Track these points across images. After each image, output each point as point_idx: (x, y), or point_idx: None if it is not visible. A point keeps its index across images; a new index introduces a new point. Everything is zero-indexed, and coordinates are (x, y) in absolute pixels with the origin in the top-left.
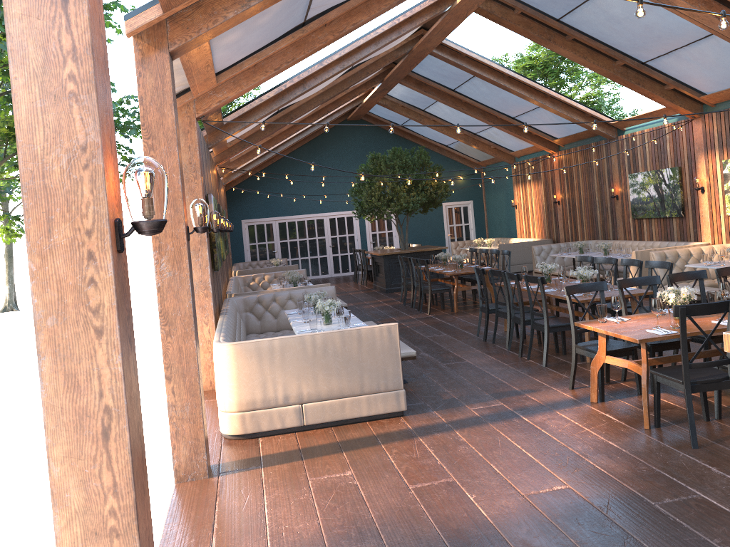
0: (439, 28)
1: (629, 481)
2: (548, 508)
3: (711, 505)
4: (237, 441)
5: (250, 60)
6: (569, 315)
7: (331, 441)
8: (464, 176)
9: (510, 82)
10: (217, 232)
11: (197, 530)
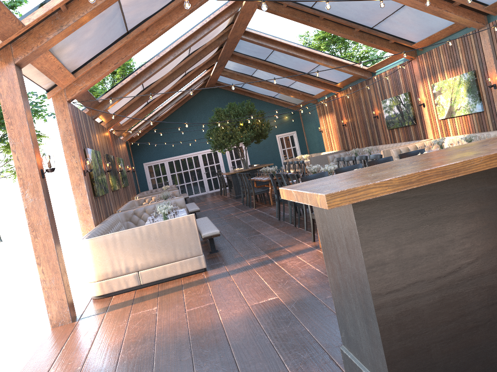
0: (239, 22)
1: (313, 289)
2: (259, 310)
3: None
4: (99, 299)
5: (95, 60)
6: None
7: (155, 291)
8: (288, 115)
9: (296, 51)
10: (99, 172)
11: (51, 351)
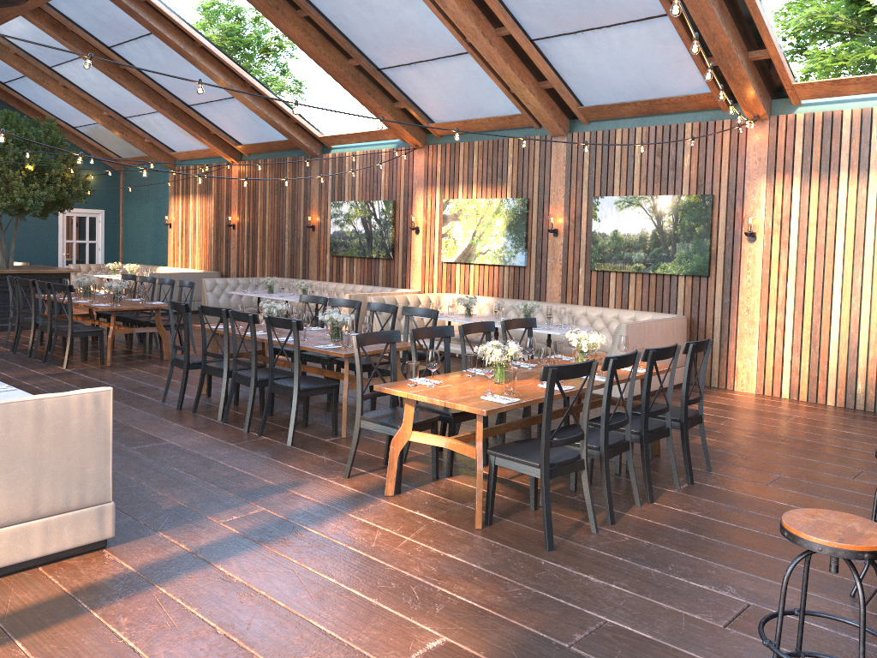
0: None
1: (515, 615)
2: None
3: (629, 633)
4: None
5: None
6: (357, 375)
7: None
8: (96, 174)
9: (202, 56)
10: None
11: None
